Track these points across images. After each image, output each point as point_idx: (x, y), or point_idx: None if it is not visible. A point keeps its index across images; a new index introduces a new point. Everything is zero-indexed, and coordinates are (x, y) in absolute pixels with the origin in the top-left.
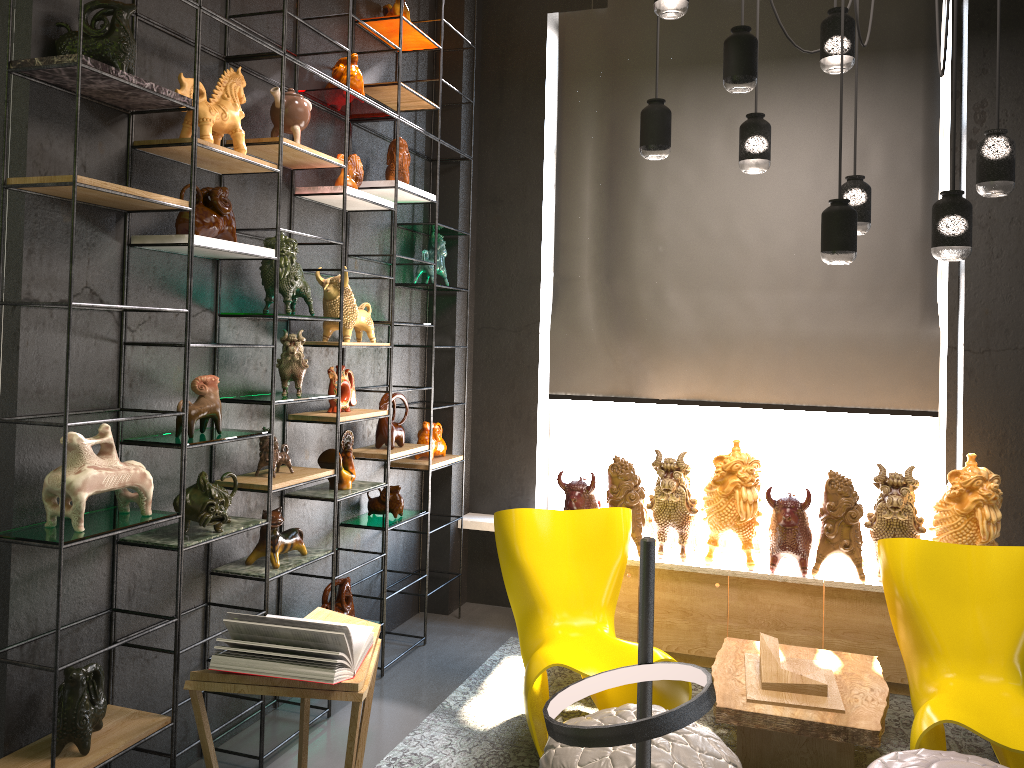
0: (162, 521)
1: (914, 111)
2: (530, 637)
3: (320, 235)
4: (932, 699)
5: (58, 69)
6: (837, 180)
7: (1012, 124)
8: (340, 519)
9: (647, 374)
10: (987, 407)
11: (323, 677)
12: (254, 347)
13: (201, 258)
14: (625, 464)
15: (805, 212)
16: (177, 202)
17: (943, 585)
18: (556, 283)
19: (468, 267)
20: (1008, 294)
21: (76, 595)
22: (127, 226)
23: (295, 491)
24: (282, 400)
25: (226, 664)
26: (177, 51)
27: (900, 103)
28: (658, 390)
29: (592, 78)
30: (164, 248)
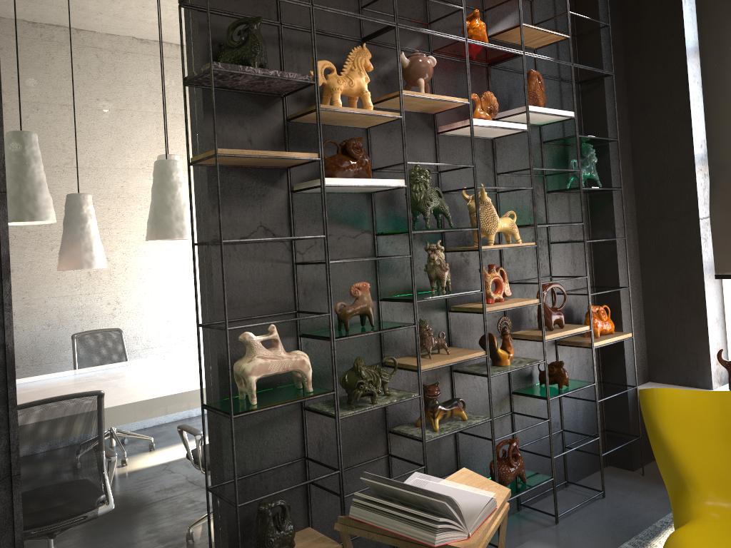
0: (317, 397)
1: None
2: (680, 512)
3: (467, 161)
4: None
5: (208, 76)
6: None
7: None
8: (512, 388)
9: None
10: None
11: (427, 539)
12: (391, 258)
13: (356, 193)
14: None
15: None
16: (307, 155)
17: None
18: (711, 171)
19: (619, 168)
20: None
21: (275, 446)
22: (289, 178)
23: (463, 367)
24: (424, 298)
25: (359, 515)
26: (319, 43)
27: None
28: None
29: None
30: (318, 190)
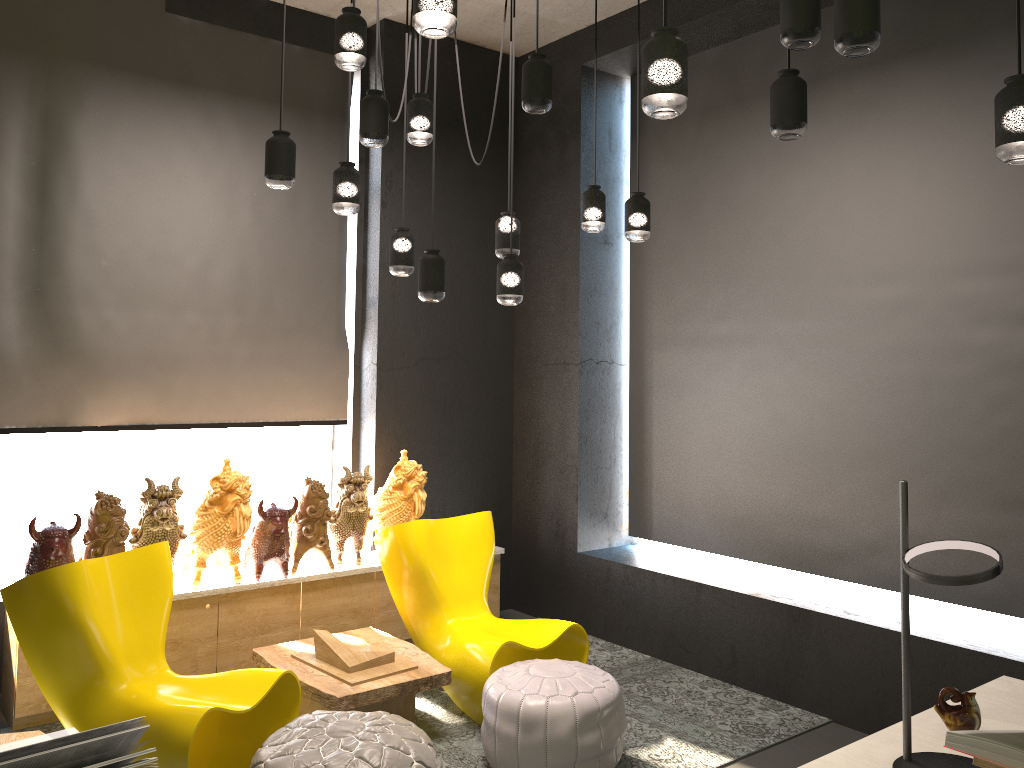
0: None
1: (334, 167)
2: (96, 707)
3: None
4: (470, 635)
5: None
6: (275, 216)
7: (408, 194)
8: None
9: (85, 399)
10: (391, 413)
11: None
12: None
13: None
14: (112, 498)
15: (248, 241)
16: None
17: (440, 551)
18: None
19: None
20: (405, 325)
21: None
22: None
23: None
24: None
25: None
26: None
27: (324, 158)
28: (98, 416)
29: (21, 55)
30: None
